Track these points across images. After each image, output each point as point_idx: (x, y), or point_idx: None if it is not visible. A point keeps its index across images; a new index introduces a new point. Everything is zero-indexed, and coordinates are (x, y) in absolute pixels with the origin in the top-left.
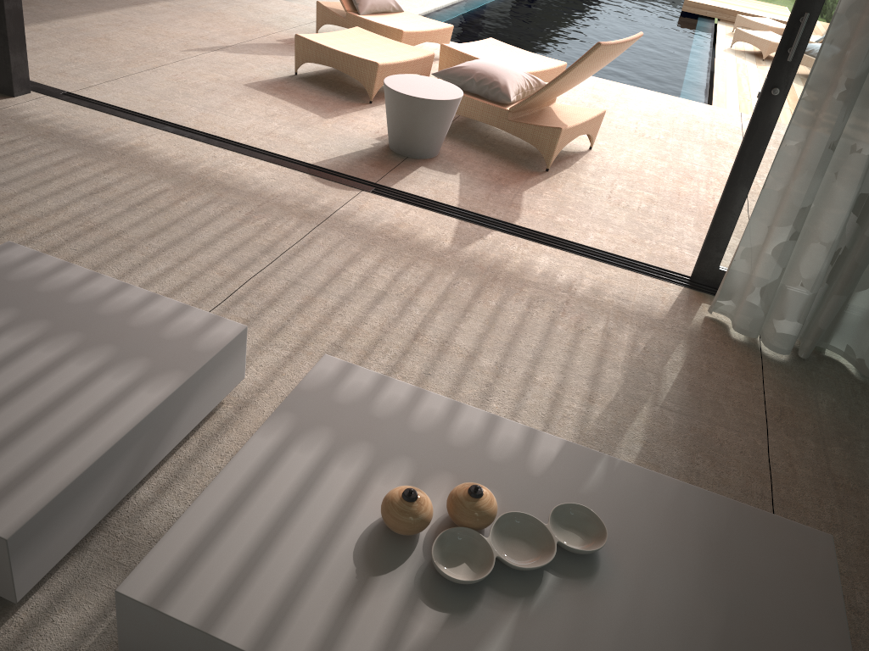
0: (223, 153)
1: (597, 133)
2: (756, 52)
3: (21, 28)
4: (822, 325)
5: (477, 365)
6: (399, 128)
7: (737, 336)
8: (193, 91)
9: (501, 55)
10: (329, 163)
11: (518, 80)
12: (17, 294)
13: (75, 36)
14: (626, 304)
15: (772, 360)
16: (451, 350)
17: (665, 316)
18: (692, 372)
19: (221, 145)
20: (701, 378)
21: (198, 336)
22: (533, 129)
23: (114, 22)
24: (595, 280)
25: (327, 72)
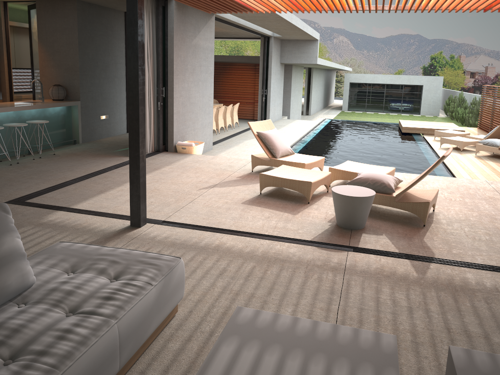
0: (264, 241)
1: (436, 202)
2: (454, 147)
3: (145, 190)
4: None
5: (494, 342)
6: (346, 214)
7: None
8: (220, 210)
9: (360, 168)
10: (317, 238)
11: (392, 180)
12: (270, 335)
13: None
14: None
15: None
16: (473, 335)
17: None
18: None
19: (259, 237)
20: None
21: (378, 345)
22: (412, 204)
23: (153, 180)
24: None
25: (274, 190)
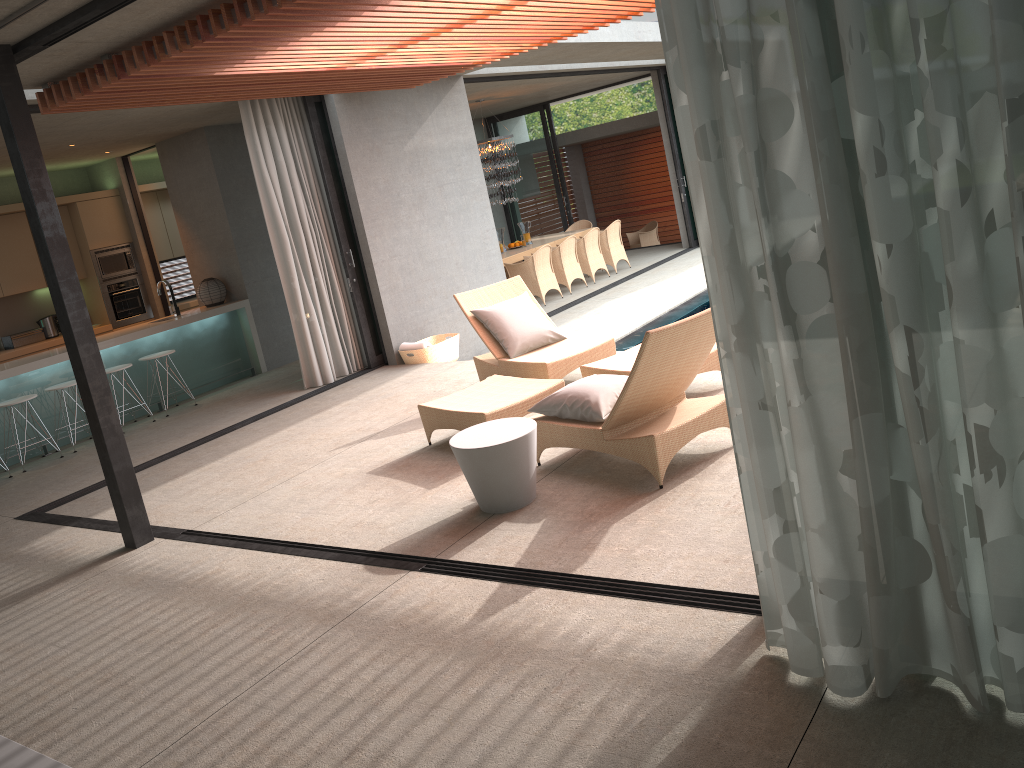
0: (290, 560)
1: None
2: None
3: (134, 483)
4: (879, 644)
5: None
6: (473, 484)
7: (796, 679)
8: (310, 495)
9: None
10: (399, 543)
11: (616, 391)
12: None
13: (238, 464)
14: (654, 658)
15: (833, 709)
16: (381, 766)
17: (702, 666)
18: (692, 748)
19: (293, 551)
20: (700, 756)
21: None
22: (629, 443)
23: (284, 438)
24: (630, 631)
25: None
